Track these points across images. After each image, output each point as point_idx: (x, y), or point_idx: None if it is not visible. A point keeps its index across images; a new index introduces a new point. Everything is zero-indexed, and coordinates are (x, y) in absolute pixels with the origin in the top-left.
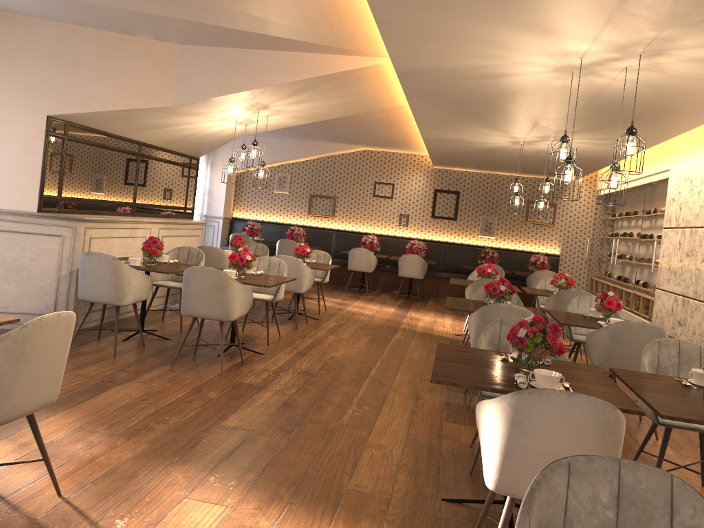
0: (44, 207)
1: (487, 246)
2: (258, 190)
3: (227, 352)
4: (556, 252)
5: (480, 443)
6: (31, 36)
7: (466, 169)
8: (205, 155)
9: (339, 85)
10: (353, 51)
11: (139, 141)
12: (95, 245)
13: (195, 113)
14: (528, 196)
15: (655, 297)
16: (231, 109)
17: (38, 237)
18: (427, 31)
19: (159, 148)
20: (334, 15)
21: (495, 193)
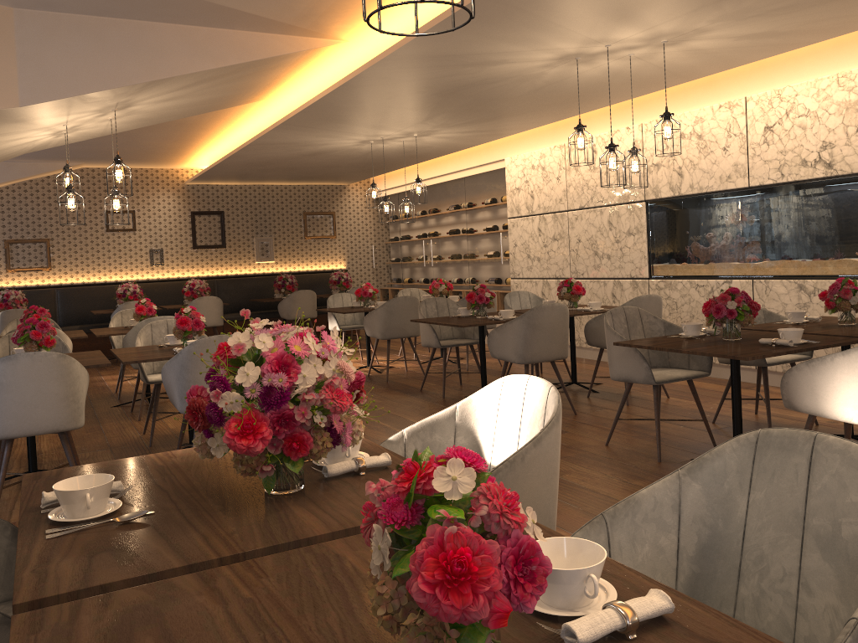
0: None
1: (268, 273)
2: None
3: None
4: (343, 267)
5: (800, 400)
6: None
7: (231, 182)
8: None
9: (247, 74)
10: (299, 30)
11: None
12: None
13: (27, 119)
14: (303, 208)
15: (512, 287)
16: (82, 111)
17: None
18: (515, 11)
19: None
20: None
21: (266, 208)
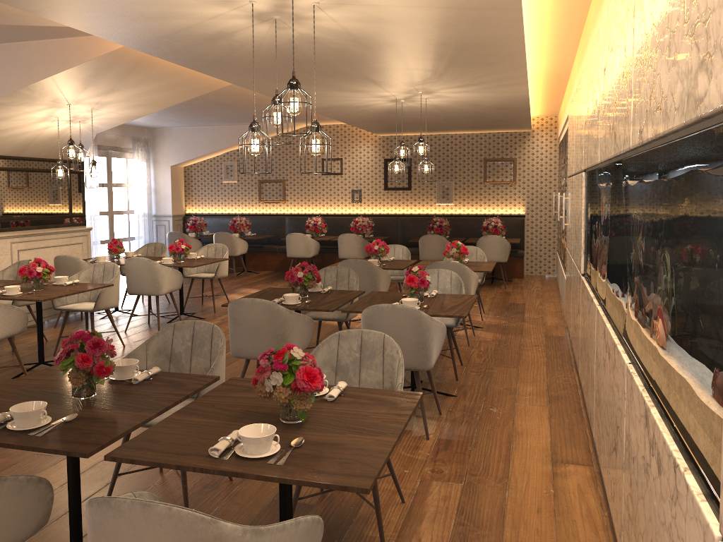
0: None
1: (447, 214)
2: (207, 182)
3: (31, 372)
4: (521, 212)
5: None
6: None
7: (412, 133)
8: (143, 153)
9: (130, 67)
10: None
11: None
12: None
13: None
14: (484, 155)
15: (566, 257)
16: (35, 109)
17: None
18: None
19: (13, 157)
20: None
21: (448, 155)
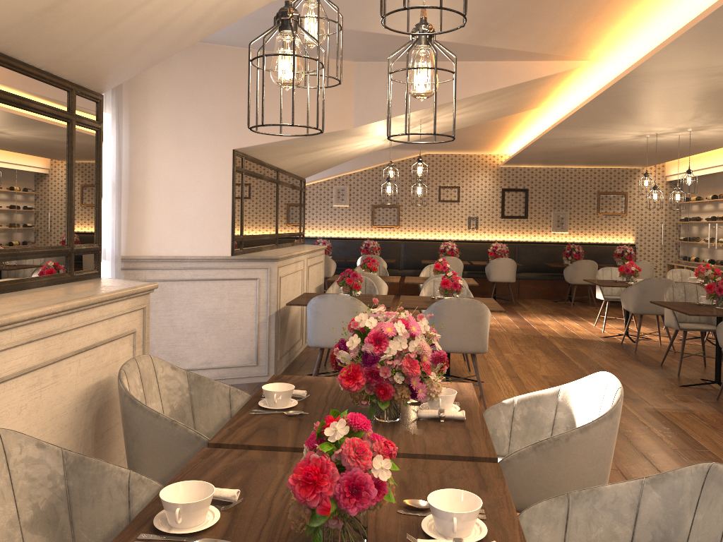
0: (235, 250)
1: (561, 242)
2: (316, 205)
3: None
4: (631, 241)
5: None
6: (210, 64)
7: (535, 165)
8: None
9: (517, 92)
10: (555, 57)
11: (277, 168)
12: (282, 284)
13: (361, 133)
14: (597, 188)
15: None
16: (397, 126)
17: (234, 283)
18: None
19: (287, 172)
20: (588, 21)
21: (564, 187)
